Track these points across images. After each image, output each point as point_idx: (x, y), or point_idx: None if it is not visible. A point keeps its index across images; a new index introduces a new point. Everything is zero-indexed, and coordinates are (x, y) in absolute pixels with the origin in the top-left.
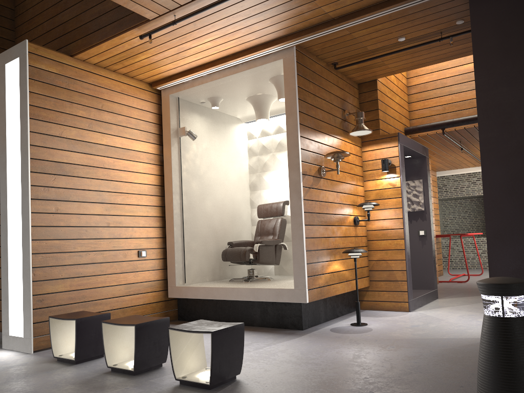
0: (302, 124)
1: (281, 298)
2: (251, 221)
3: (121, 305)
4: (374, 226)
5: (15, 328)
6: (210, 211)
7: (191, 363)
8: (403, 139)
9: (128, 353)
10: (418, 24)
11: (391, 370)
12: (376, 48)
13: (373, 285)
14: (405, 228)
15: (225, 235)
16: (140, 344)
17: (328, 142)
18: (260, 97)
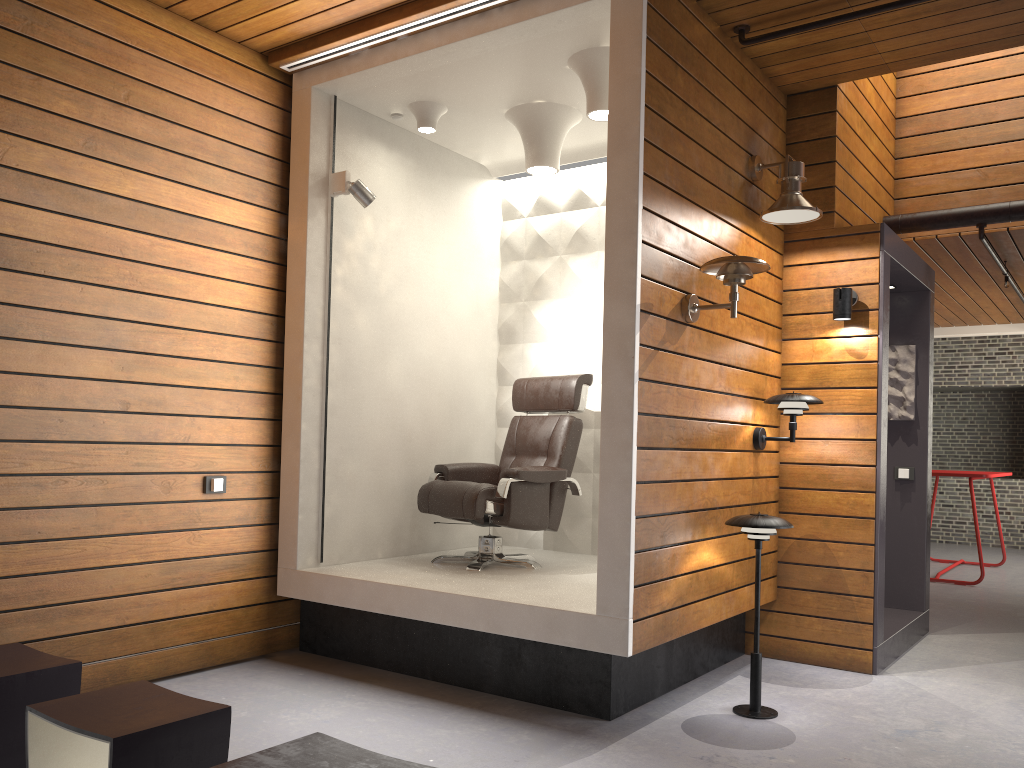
0: (651, 175)
1: (559, 635)
2: (497, 417)
3: (149, 615)
4: (800, 454)
5: None
6: (398, 386)
7: None
8: (891, 243)
9: None
10: None
11: None
12: None
13: (785, 599)
14: (879, 467)
15: (432, 447)
16: None
17: (709, 231)
18: (540, 110)
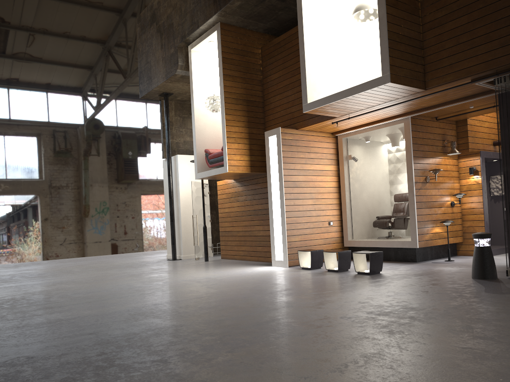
0: (414, 156)
1: (404, 245)
2: (390, 203)
3: (322, 249)
4: (465, 206)
5: (278, 257)
6: (365, 199)
7: (361, 267)
8: (484, 154)
9: (333, 265)
10: (477, 102)
11: (447, 272)
12: (458, 110)
13: (465, 241)
14: (484, 208)
15: (375, 212)
16: (340, 259)
17: (432, 162)
18: (393, 134)
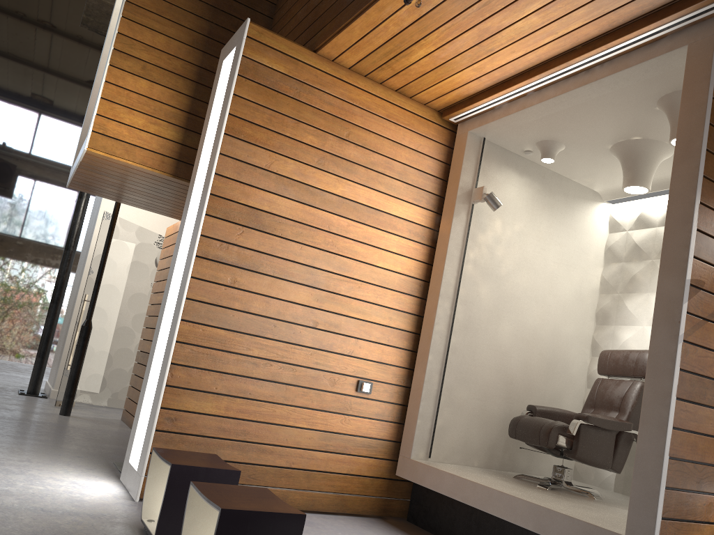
0: (711, 178)
1: None
2: (587, 379)
3: (307, 465)
4: None
5: (134, 453)
6: (506, 342)
7: None
8: None
9: None
10: None
11: None
12: None
13: None
14: None
15: (529, 392)
16: None
17: None
18: (637, 145)
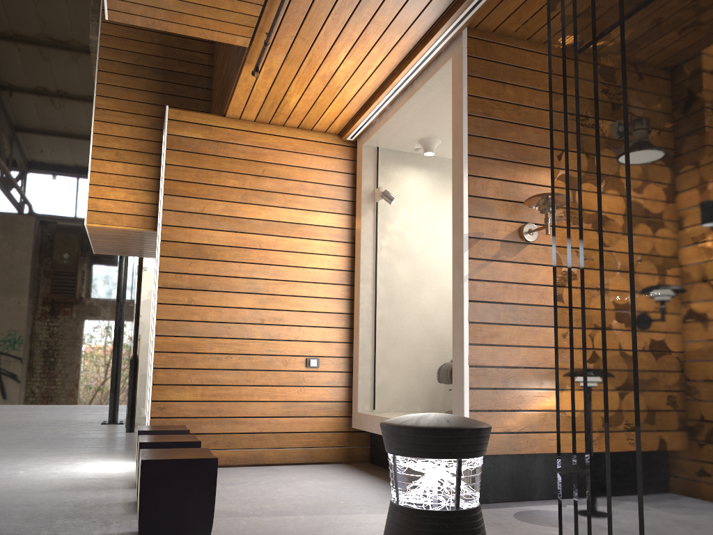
0: (477, 155)
1: None
2: None
3: (274, 429)
4: None
5: None
6: (430, 306)
7: None
8: None
9: None
10: None
11: None
12: None
13: None
14: None
15: None
16: None
17: None
18: None
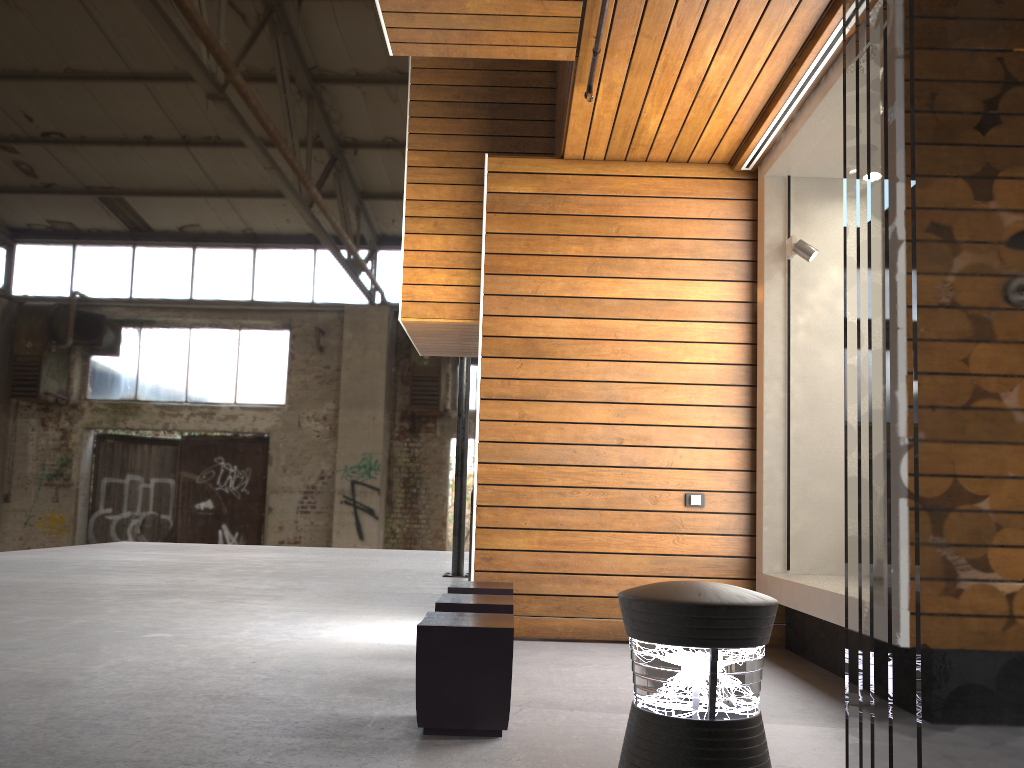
0: None
1: None
2: None
3: None
4: None
5: None
6: None
7: None
8: None
9: None
10: None
11: None
12: None
13: None
14: None
15: None
16: None
17: None
18: None
